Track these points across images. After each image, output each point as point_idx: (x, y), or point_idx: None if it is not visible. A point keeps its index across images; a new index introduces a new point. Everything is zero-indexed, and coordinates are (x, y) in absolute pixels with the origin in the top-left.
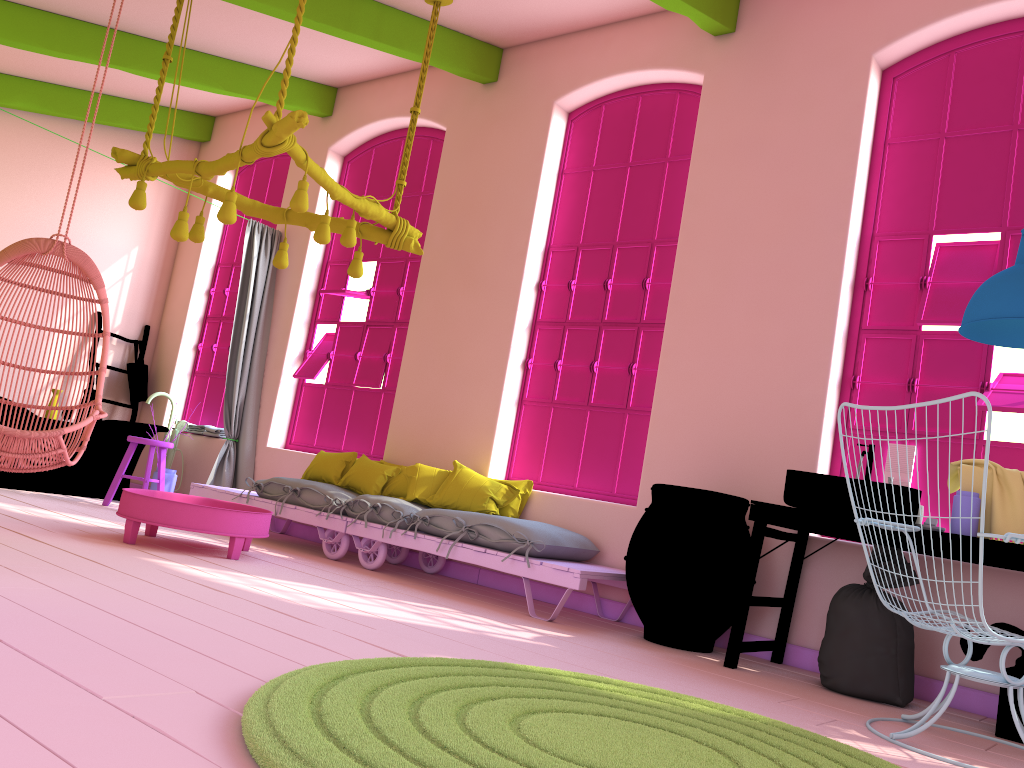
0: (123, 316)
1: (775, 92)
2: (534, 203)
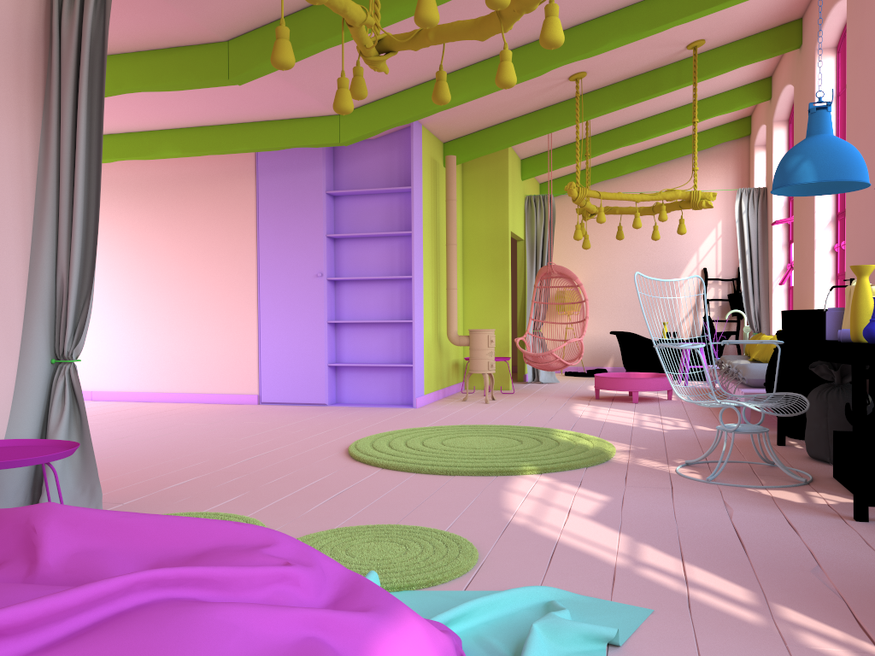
0: (721, 266)
1: None
2: None
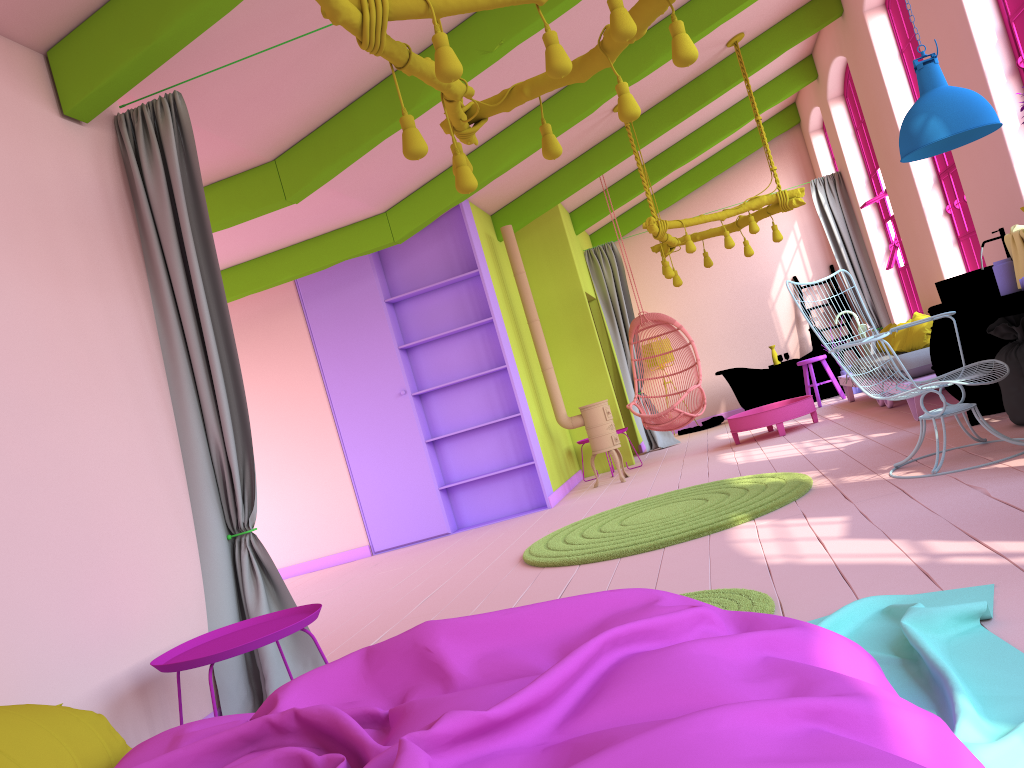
0: (811, 269)
1: None
2: (887, 95)
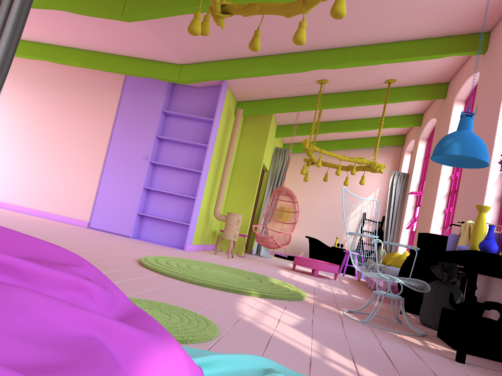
0: (374, 213)
1: (490, 72)
2: None
